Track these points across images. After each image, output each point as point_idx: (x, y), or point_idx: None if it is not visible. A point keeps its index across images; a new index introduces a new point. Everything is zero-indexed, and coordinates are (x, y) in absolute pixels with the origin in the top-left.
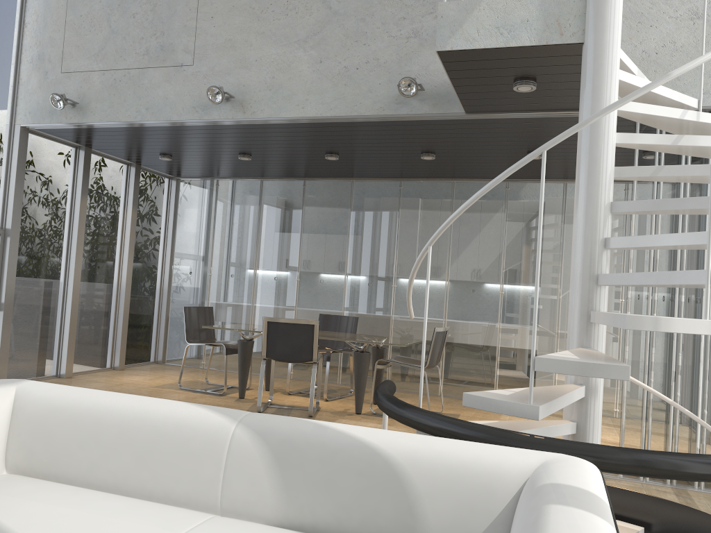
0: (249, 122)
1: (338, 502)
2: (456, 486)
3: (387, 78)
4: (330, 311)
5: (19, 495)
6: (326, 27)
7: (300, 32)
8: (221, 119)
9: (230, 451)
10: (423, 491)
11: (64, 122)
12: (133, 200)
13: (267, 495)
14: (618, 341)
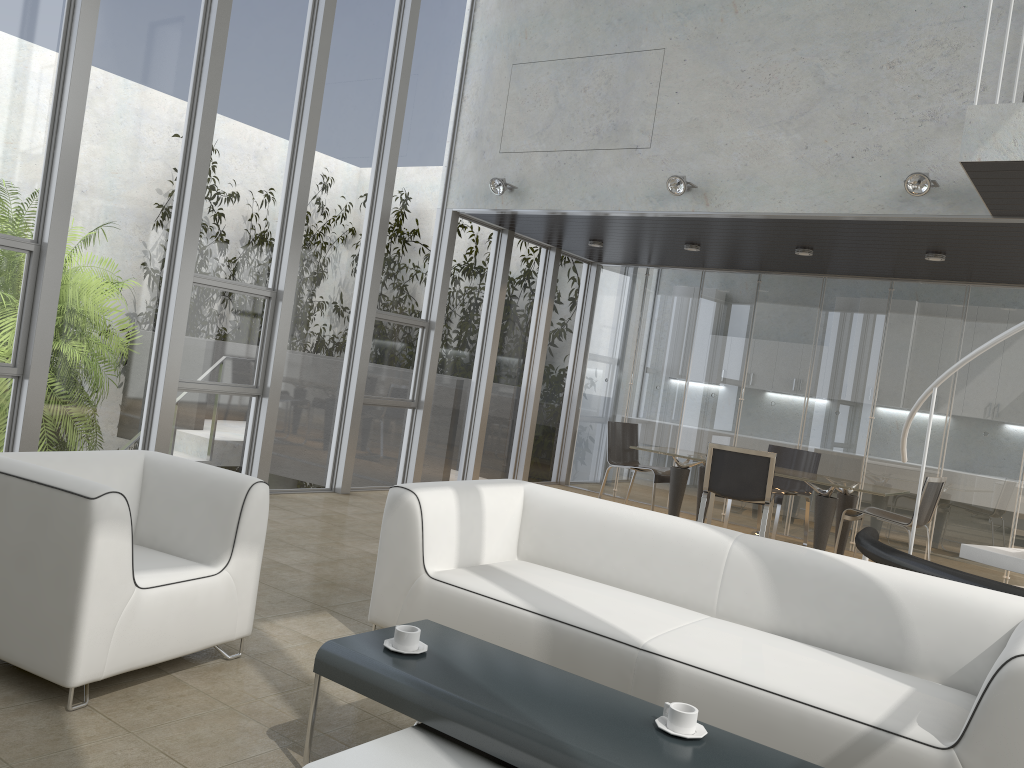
0: (712, 216)
1: (830, 619)
2: (947, 618)
3: (891, 169)
4: (781, 442)
5: (545, 576)
6: (816, 106)
7: (783, 112)
8: (679, 212)
9: (728, 563)
10: (914, 619)
11: (500, 208)
12: (550, 290)
13: (762, 605)
14: None
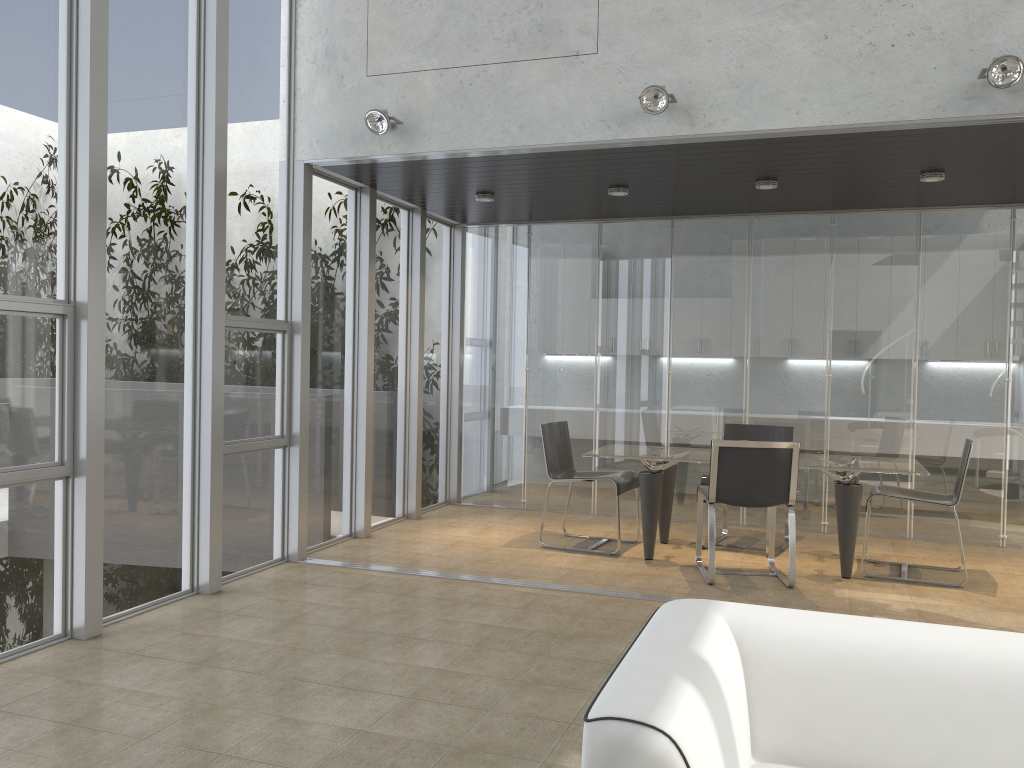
0: (698, 140)
1: None
2: None
3: (948, 58)
4: (723, 417)
5: None
6: None
7: None
8: (653, 138)
9: None
10: None
11: (379, 154)
12: (420, 264)
13: None
14: None
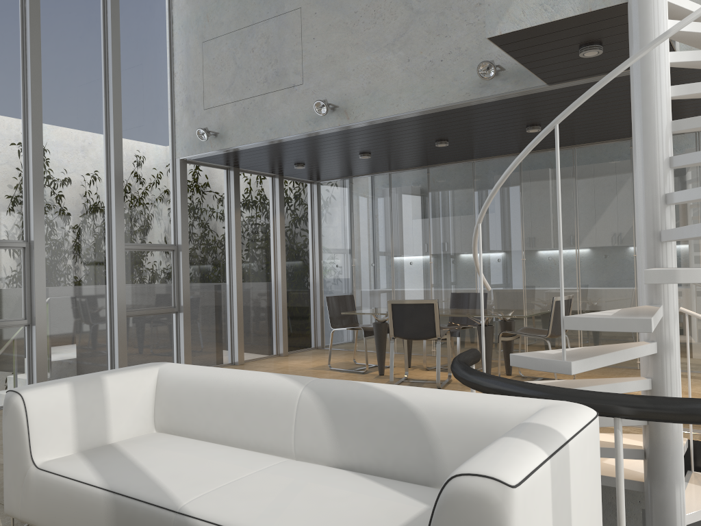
0: (354, 126)
1: (376, 447)
2: (465, 431)
3: (470, 64)
4: (464, 289)
5: (156, 445)
6: (410, 27)
7: (388, 37)
8: (330, 128)
9: (298, 409)
10: (440, 436)
11: (210, 150)
12: (280, 207)
13: (325, 442)
14: None
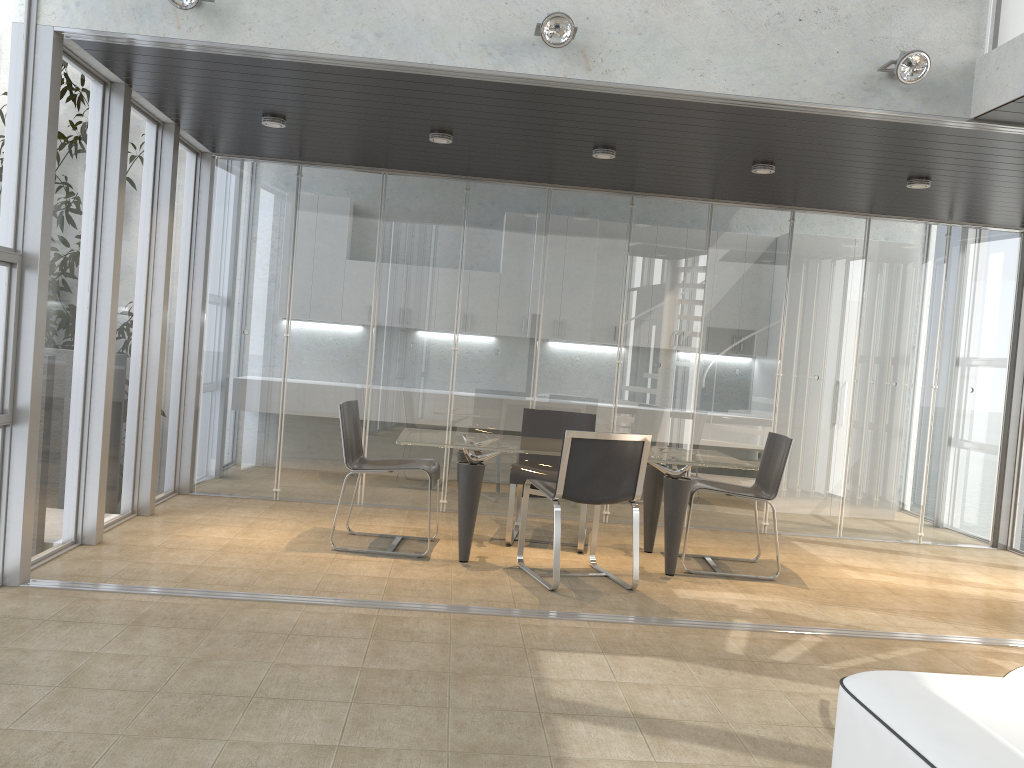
0: (590, 88)
1: None
2: None
3: (851, 44)
4: (510, 400)
5: None
6: None
7: None
8: (542, 76)
9: None
10: None
11: (174, 36)
12: (171, 195)
13: None
14: (927, 443)
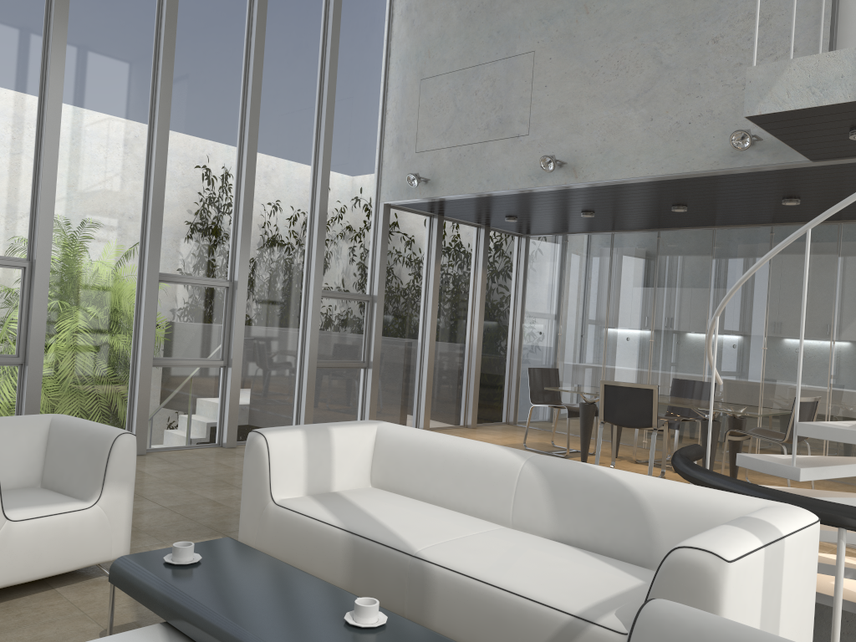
0: (581, 186)
1: (595, 525)
2: (685, 519)
3: (722, 130)
4: (688, 375)
5: (378, 499)
6: (657, 83)
7: (631, 92)
8: (555, 185)
9: (519, 481)
10: (659, 521)
11: (418, 197)
12: (483, 261)
13: (544, 515)
14: None
